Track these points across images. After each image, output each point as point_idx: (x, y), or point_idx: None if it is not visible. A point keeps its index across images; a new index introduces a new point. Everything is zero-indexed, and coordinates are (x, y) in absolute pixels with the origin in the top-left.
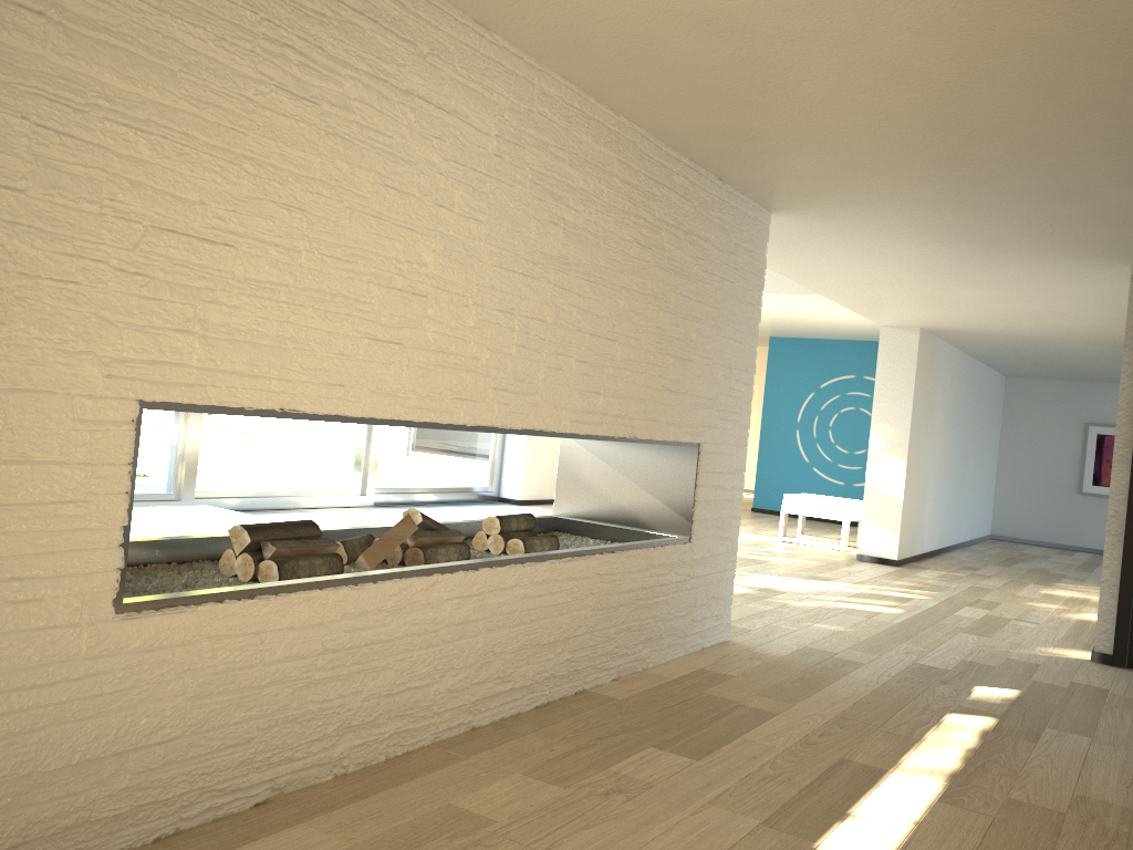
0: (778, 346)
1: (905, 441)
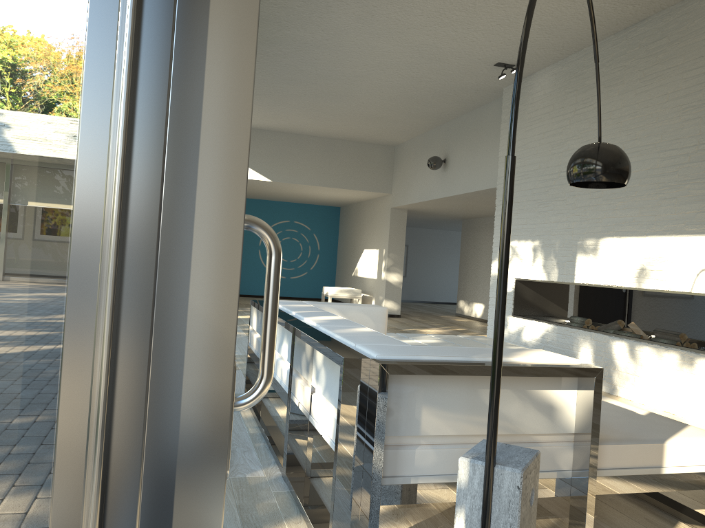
0: (247, 203)
1: (402, 260)
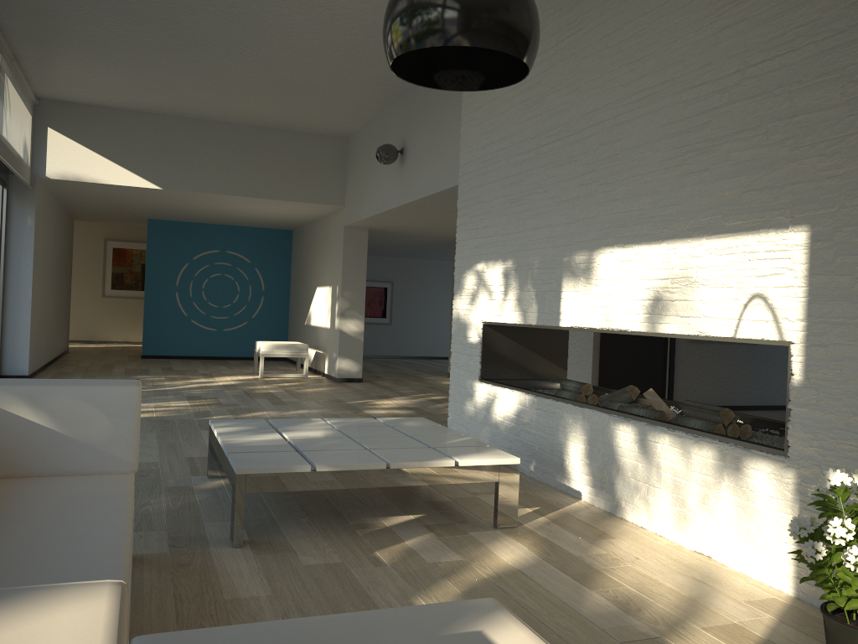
0: (156, 227)
1: (363, 301)
